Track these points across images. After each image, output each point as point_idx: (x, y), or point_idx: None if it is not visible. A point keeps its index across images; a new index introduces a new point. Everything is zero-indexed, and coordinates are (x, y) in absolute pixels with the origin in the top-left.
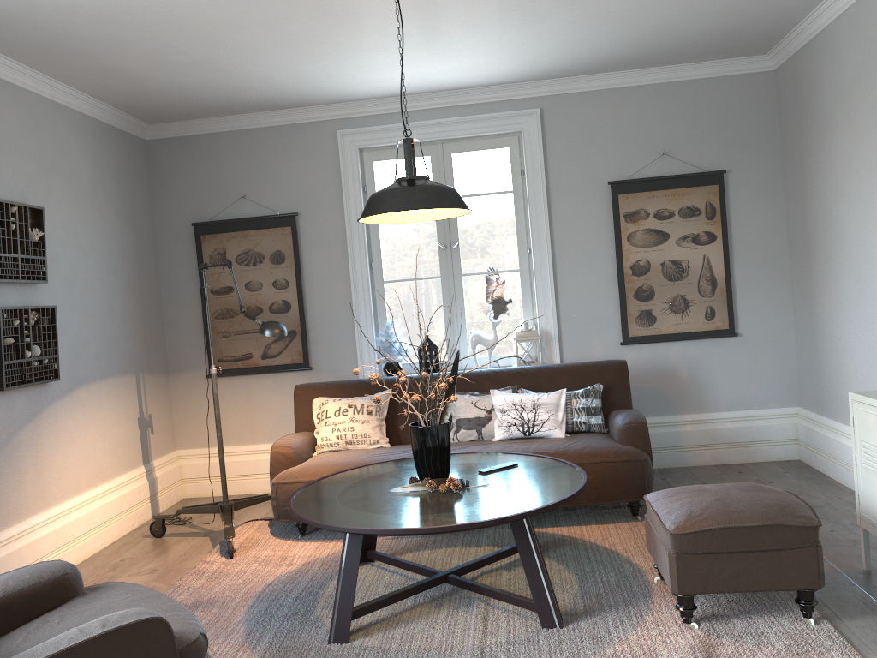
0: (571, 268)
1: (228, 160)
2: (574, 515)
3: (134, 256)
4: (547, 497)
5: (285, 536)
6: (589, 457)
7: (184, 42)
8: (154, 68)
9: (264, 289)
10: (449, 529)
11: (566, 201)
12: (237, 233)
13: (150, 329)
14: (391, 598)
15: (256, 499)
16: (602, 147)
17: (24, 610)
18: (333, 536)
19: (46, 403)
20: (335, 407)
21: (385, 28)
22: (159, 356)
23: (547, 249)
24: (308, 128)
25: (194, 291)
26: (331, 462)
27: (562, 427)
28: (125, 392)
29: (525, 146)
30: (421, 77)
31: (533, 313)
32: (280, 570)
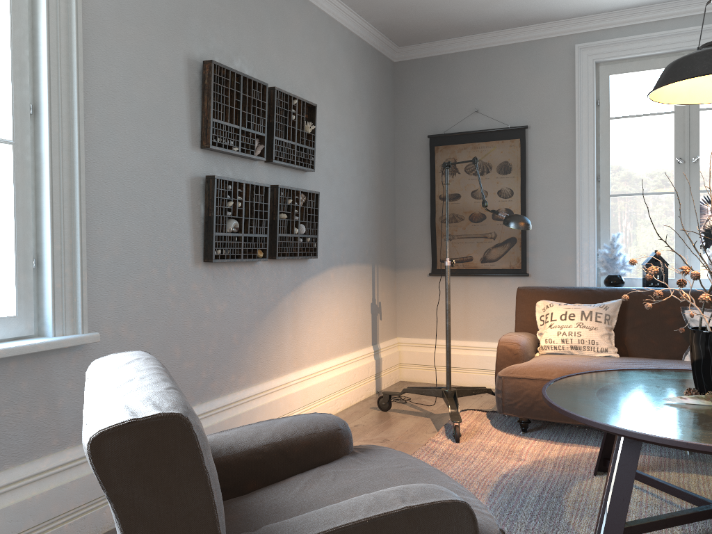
0: None
1: (464, 78)
2: None
3: (377, 162)
4: None
5: (506, 430)
6: None
7: None
8: None
9: (488, 197)
10: None
11: None
12: (468, 145)
13: (385, 227)
14: (663, 522)
15: (476, 389)
16: None
17: (300, 459)
18: (556, 439)
19: (305, 277)
20: (560, 311)
21: None
22: (390, 253)
23: None
24: (545, 44)
25: (424, 197)
26: (560, 363)
27: None
28: (363, 279)
29: None
30: None
31: None
32: (510, 463)
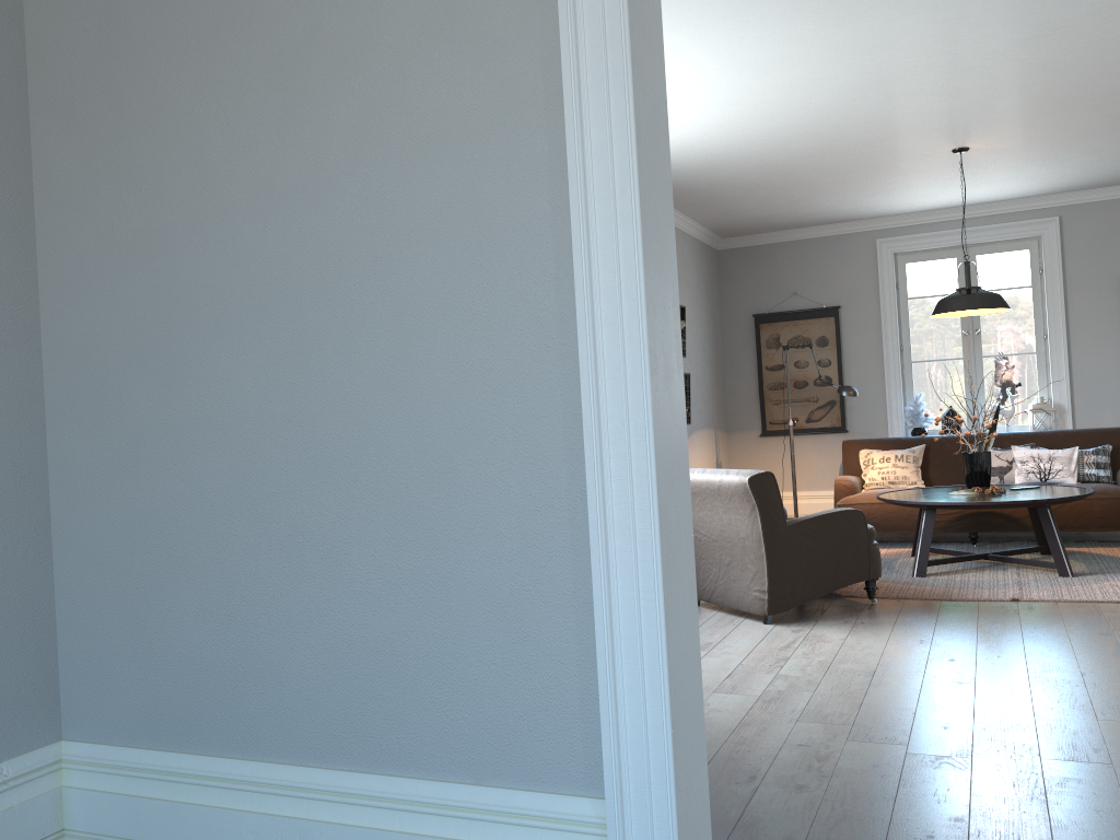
0: (1085, 351)
1: (782, 265)
2: (1082, 543)
3: (712, 340)
4: (1064, 495)
5: None
6: (1097, 494)
7: (792, 193)
8: (758, 207)
9: (809, 366)
10: (999, 503)
11: (1081, 294)
12: (789, 322)
13: (720, 396)
14: (950, 559)
15: None
16: (1117, 248)
17: None
18: (883, 547)
19: None
20: (879, 456)
21: (939, 176)
22: (724, 418)
23: (1062, 335)
24: (851, 237)
25: (751, 368)
26: (882, 492)
27: (1073, 475)
28: (710, 441)
29: (1044, 248)
30: (955, 198)
31: (1048, 389)
32: None
